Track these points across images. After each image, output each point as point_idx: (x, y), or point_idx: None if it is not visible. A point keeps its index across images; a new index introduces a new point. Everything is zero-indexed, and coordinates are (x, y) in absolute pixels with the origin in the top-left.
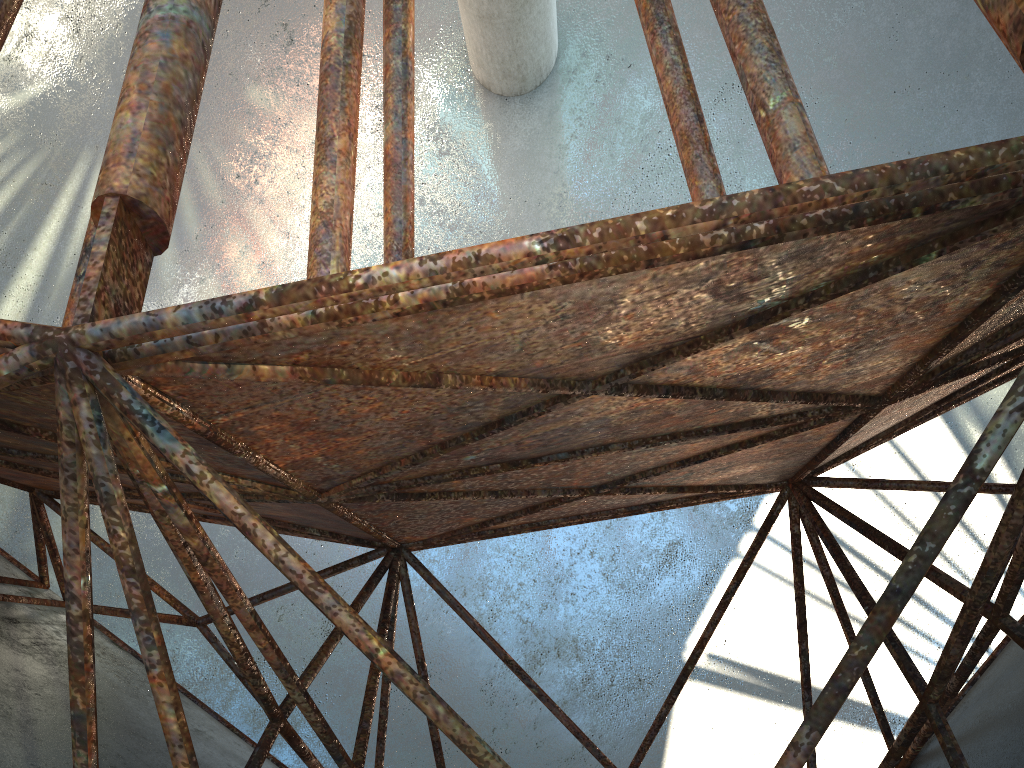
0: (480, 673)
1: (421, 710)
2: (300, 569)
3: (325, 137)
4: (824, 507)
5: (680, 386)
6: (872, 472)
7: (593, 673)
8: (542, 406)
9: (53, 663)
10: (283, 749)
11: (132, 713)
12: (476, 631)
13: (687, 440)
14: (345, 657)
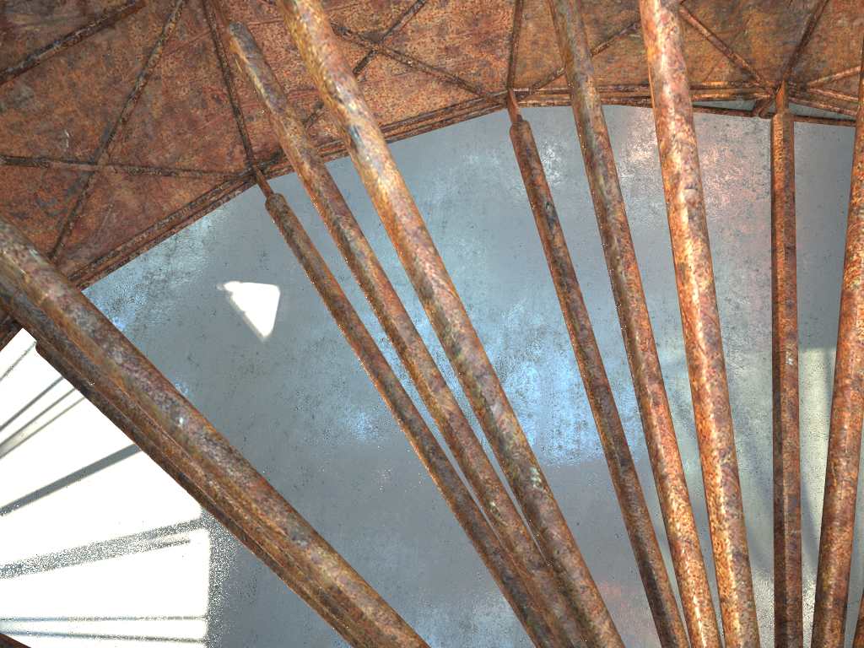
0: (343, 446)
1: None
2: None
3: (317, 166)
4: None
5: None
6: None
7: None
8: None
9: None
10: None
11: None
12: None
13: None
14: None
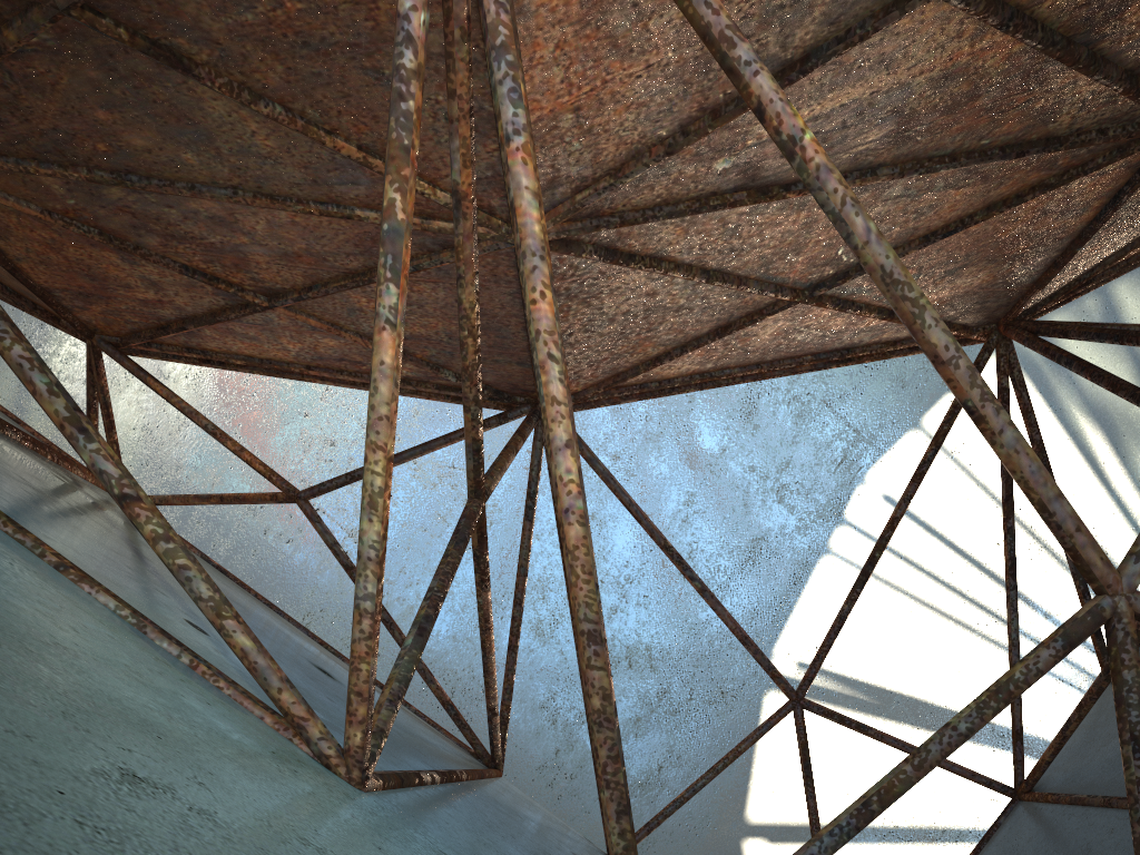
0: (541, 687)
1: (844, 232)
2: (716, 4)
3: None
4: (1055, 333)
5: (1024, 14)
6: (972, 460)
7: (669, 686)
8: (868, 23)
9: (131, 524)
10: None
11: (227, 591)
12: (632, 510)
13: (967, 166)
14: (384, 671)
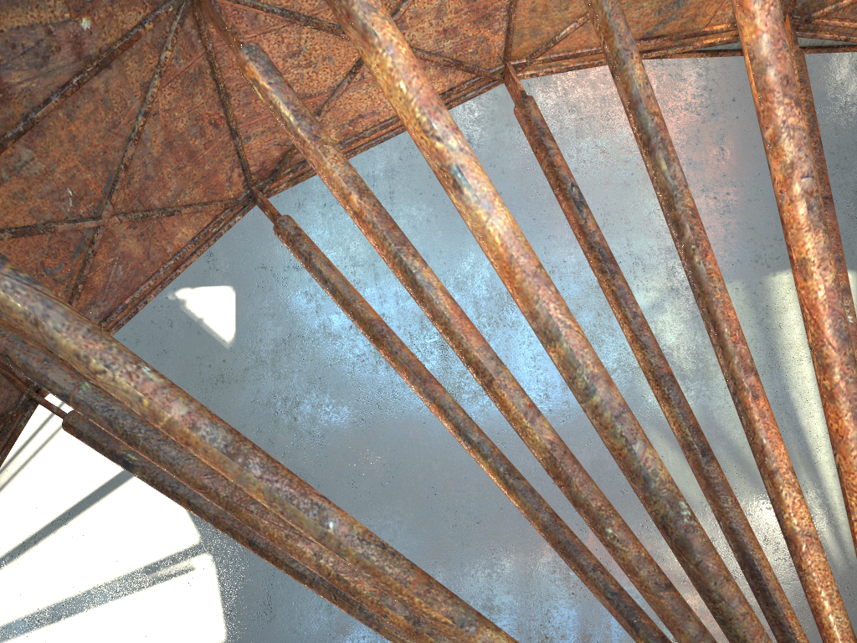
0: (331, 444)
1: None
2: None
3: (366, 195)
4: None
5: None
6: None
7: None
8: None
9: None
10: (418, 306)
11: None
12: None
13: None
14: None
